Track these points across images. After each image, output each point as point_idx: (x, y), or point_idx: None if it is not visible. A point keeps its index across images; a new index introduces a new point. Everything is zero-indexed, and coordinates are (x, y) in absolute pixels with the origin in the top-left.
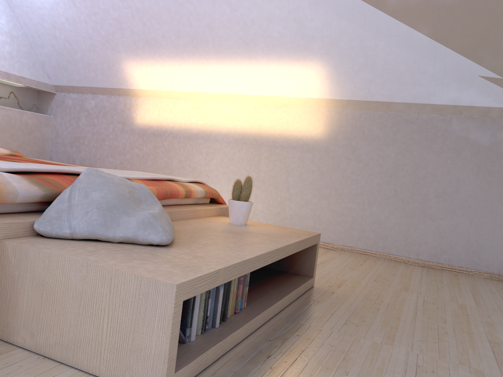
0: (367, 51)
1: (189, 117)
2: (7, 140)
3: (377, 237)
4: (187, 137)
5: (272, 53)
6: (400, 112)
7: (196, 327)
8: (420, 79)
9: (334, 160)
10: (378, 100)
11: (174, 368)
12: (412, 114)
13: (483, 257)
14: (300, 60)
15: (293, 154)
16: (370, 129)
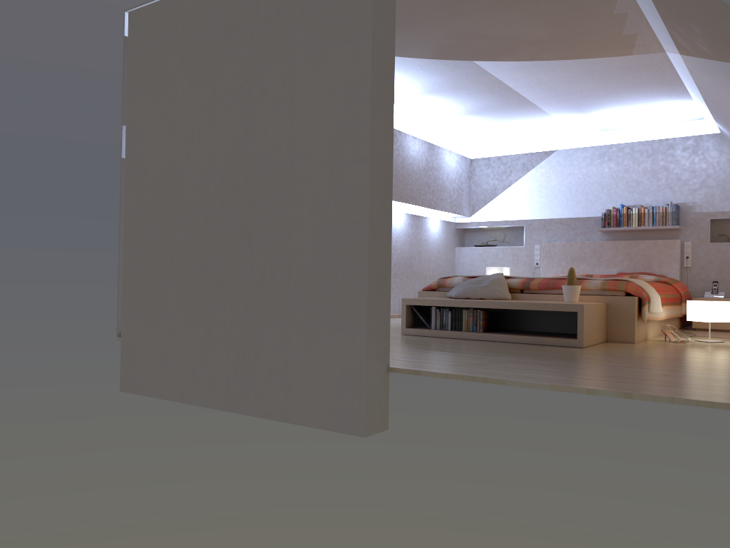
0: None
1: None
2: None
3: None
4: None
5: None
6: None
7: (433, 324)
8: None
9: None
10: None
11: (405, 326)
12: None
13: None
14: None
15: None
16: None
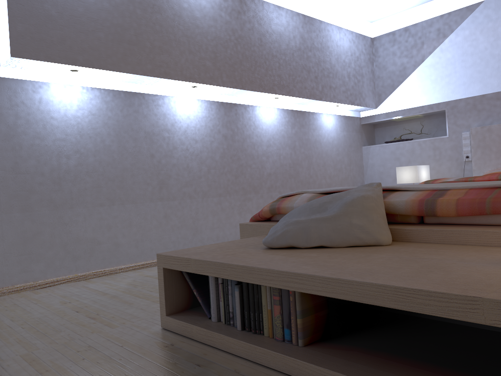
0: None
1: None
2: None
3: None
4: None
5: None
6: None
7: (213, 311)
8: None
9: None
10: None
11: (164, 311)
12: None
13: None
14: None
15: None
16: None
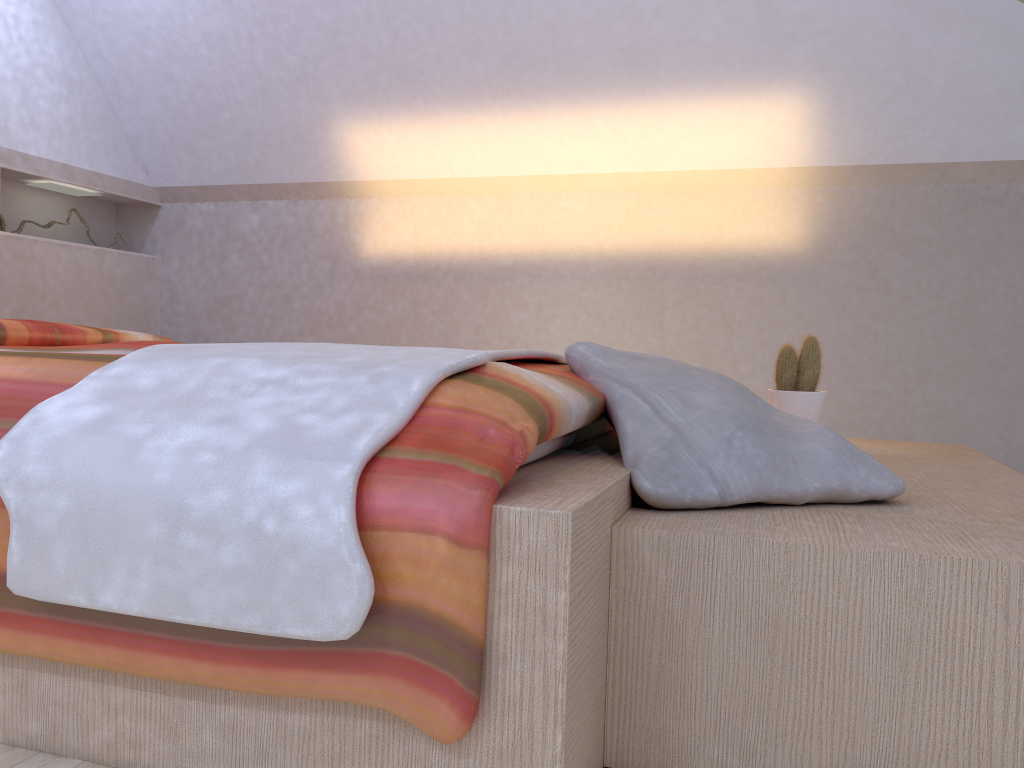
0: (913, 58)
1: (490, 231)
2: (77, 316)
3: None
4: (490, 275)
5: (695, 77)
6: (968, 182)
7: None
8: (1023, 109)
9: (833, 295)
10: (923, 161)
11: None
12: (996, 184)
13: None
14: (757, 87)
15: (738, 291)
16: (905, 223)
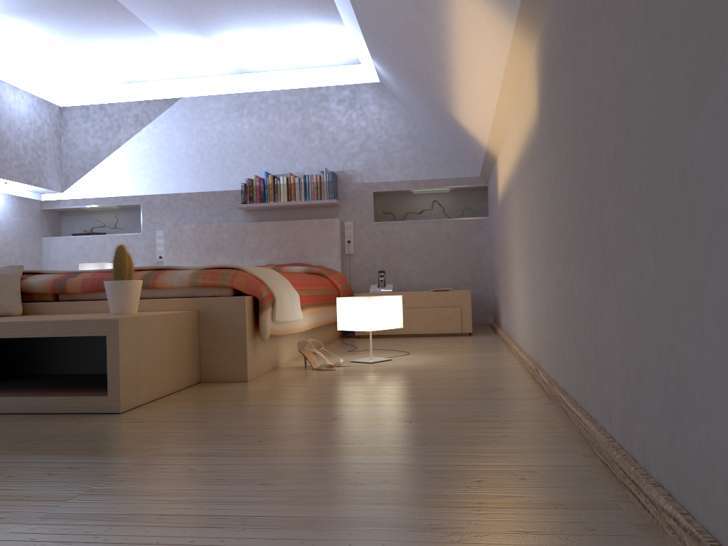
0: None
1: (505, 163)
2: (424, 258)
3: (578, 360)
4: (507, 198)
5: (435, 1)
6: None
7: None
8: None
9: (545, 161)
10: None
11: None
12: None
13: (692, 443)
14: None
15: (531, 177)
16: (554, 45)
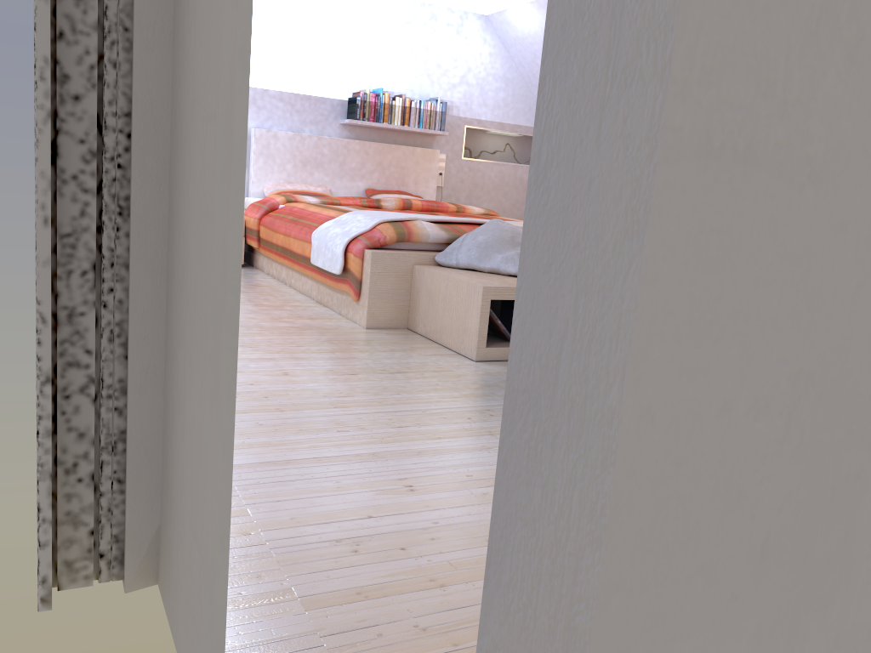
0: None
1: None
2: (499, 199)
3: None
4: None
5: None
6: None
7: None
8: None
9: None
10: None
11: (485, 343)
12: None
13: None
14: None
15: None
16: None
